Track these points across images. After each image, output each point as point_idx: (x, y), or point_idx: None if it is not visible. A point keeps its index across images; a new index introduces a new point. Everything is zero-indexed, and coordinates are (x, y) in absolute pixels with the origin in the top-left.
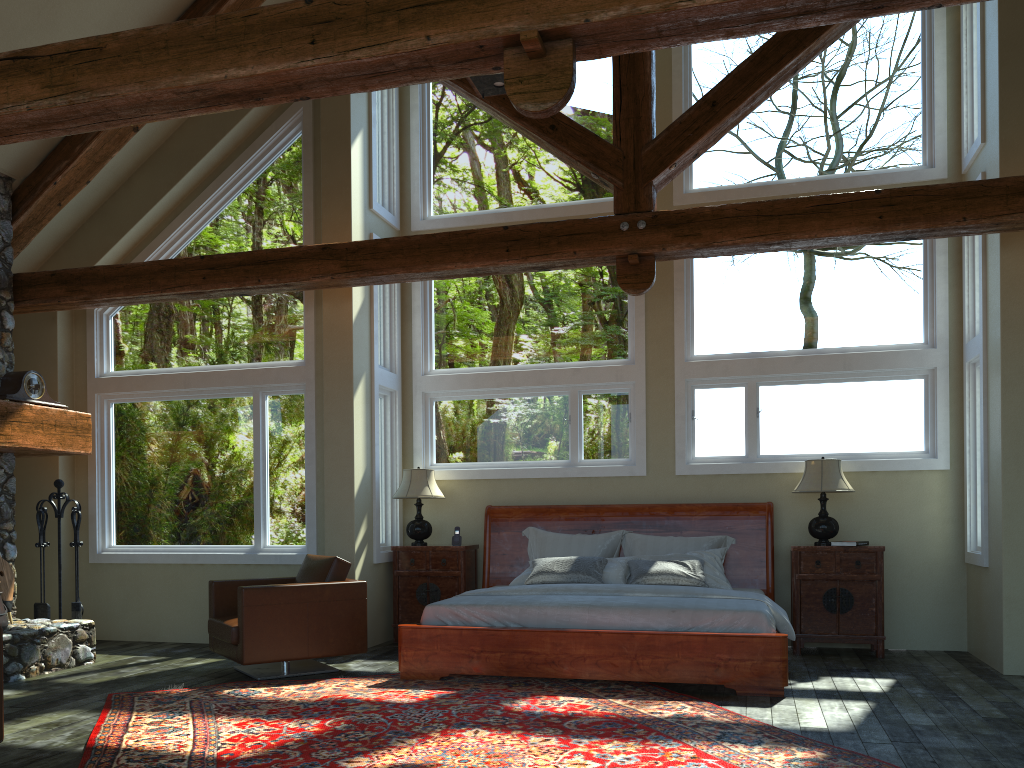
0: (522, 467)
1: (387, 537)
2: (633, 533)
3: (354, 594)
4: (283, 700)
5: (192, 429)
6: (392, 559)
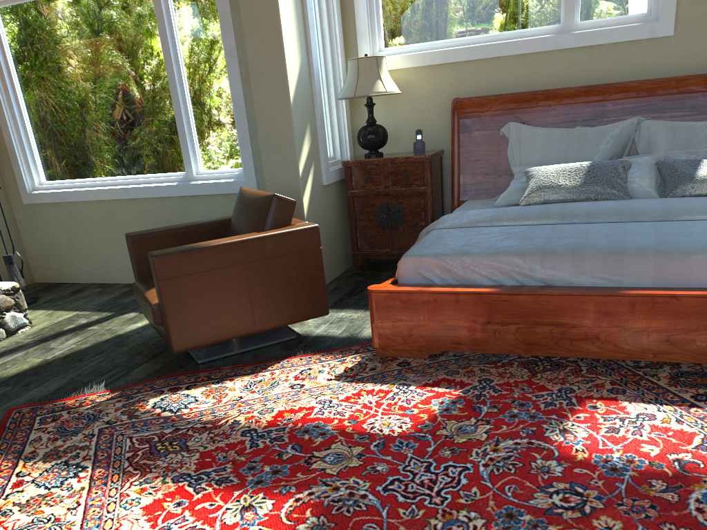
0: (497, 42)
1: (335, 149)
2: (653, 120)
3: (304, 244)
4: (224, 422)
5: (89, 32)
6: (343, 176)
